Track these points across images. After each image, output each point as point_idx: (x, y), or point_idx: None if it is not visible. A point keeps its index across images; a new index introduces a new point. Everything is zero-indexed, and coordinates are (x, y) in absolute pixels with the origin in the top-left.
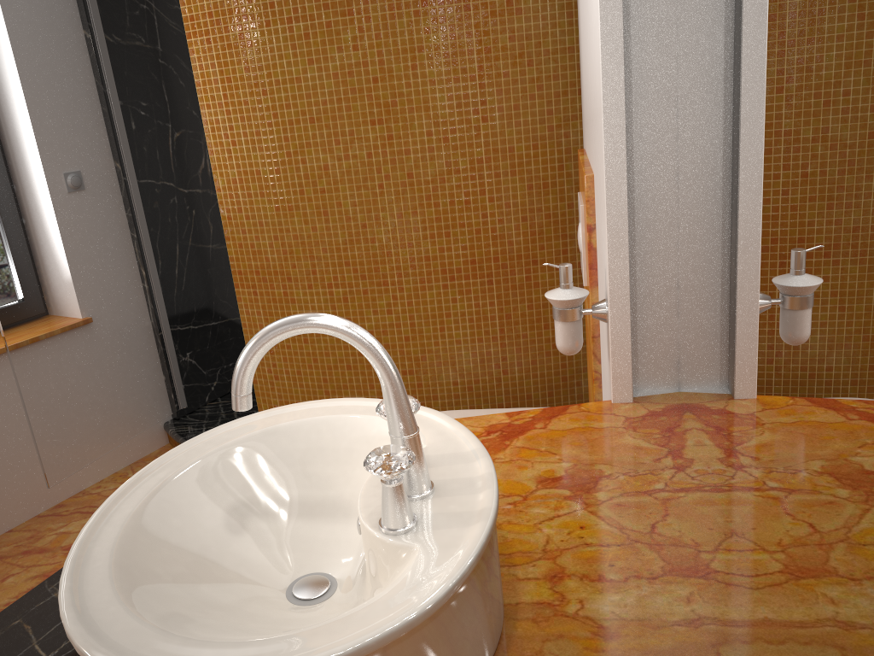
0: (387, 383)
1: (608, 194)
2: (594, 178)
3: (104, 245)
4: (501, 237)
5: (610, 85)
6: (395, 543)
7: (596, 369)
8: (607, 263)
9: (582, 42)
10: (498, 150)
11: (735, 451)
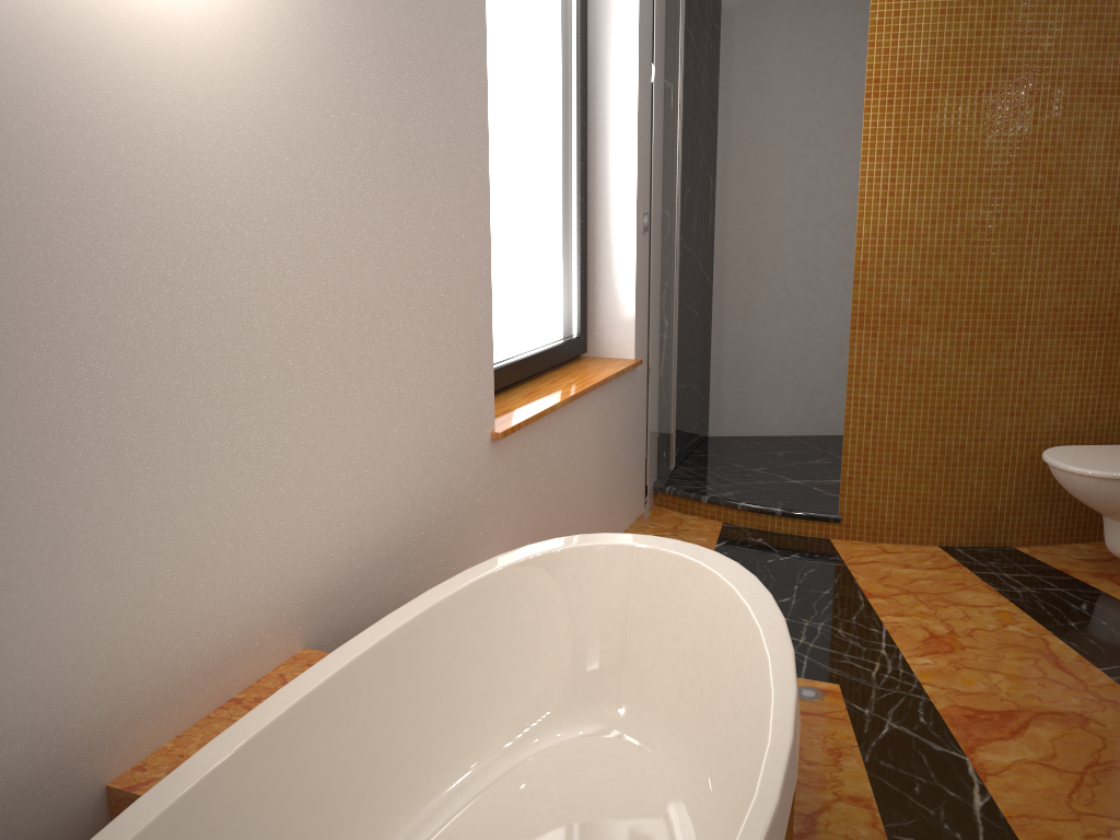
0: None
1: None
2: None
3: (670, 287)
4: (1117, 295)
5: None
6: None
7: None
8: None
9: None
10: None
11: None
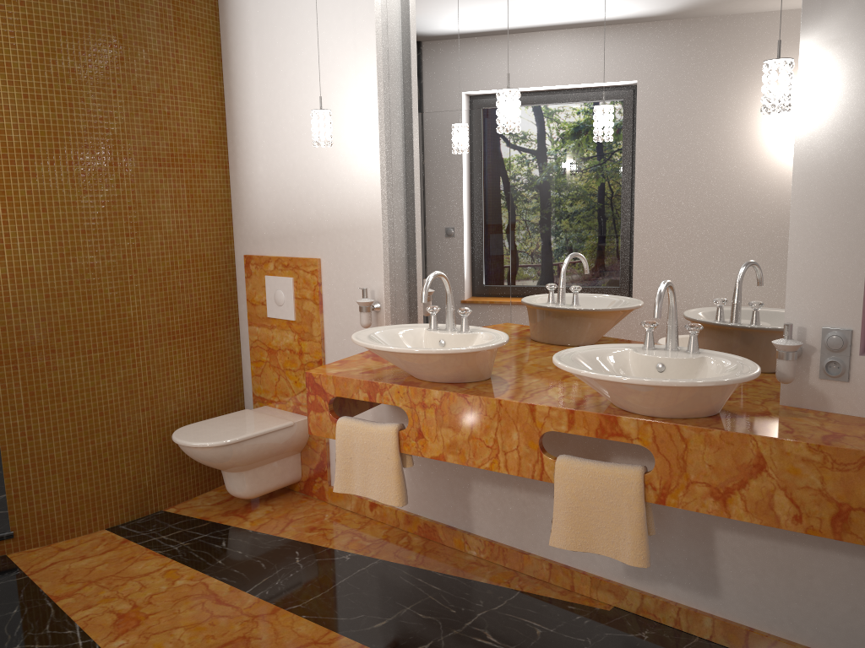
0: (451, 292)
1: (383, 257)
2: (323, 259)
3: None
4: (200, 309)
5: (384, 215)
6: (472, 333)
7: (323, 356)
8: (383, 285)
9: (265, 197)
10: (197, 255)
11: (479, 323)
